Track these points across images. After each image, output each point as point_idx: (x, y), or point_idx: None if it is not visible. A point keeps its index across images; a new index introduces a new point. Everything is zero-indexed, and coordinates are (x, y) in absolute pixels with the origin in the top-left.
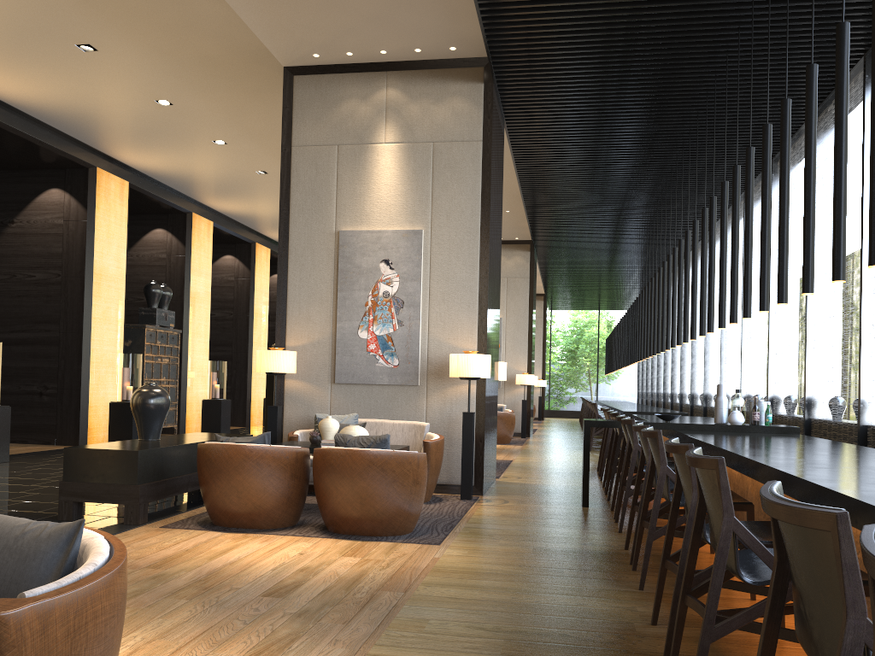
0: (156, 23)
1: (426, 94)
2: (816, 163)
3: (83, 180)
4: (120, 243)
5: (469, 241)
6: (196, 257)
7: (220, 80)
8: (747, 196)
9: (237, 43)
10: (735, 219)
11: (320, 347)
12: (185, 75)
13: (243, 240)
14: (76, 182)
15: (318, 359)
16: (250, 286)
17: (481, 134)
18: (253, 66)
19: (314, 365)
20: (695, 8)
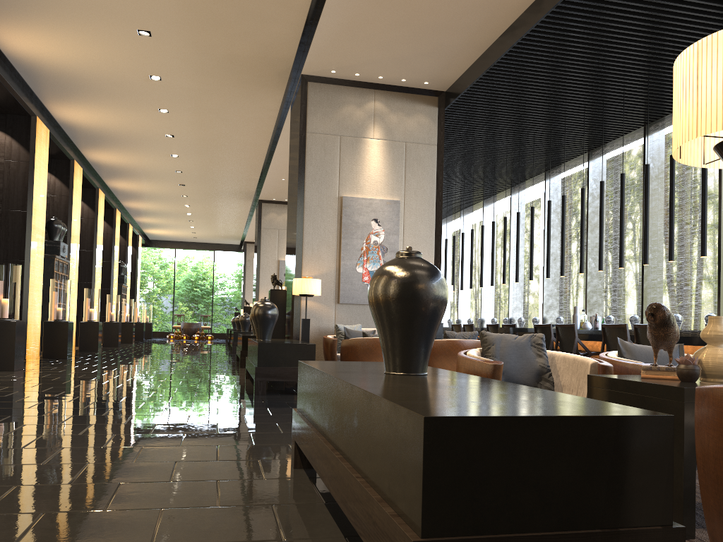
0: (225, 29)
1: (401, 109)
2: (592, 178)
3: (25, 126)
4: (44, 183)
5: (429, 210)
6: (75, 198)
7: (223, 71)
8: (622, 200)
9: (269, 52)
10: (602, 211)
11: (327, 277)
12: (200, 63)
13: (91, 185)
14: (18, 127)
15: (326, 286)
16: (95, 225)
17: (436, 141)
18: (262, 66)
19: (323, 290)
20: (594, 90)
